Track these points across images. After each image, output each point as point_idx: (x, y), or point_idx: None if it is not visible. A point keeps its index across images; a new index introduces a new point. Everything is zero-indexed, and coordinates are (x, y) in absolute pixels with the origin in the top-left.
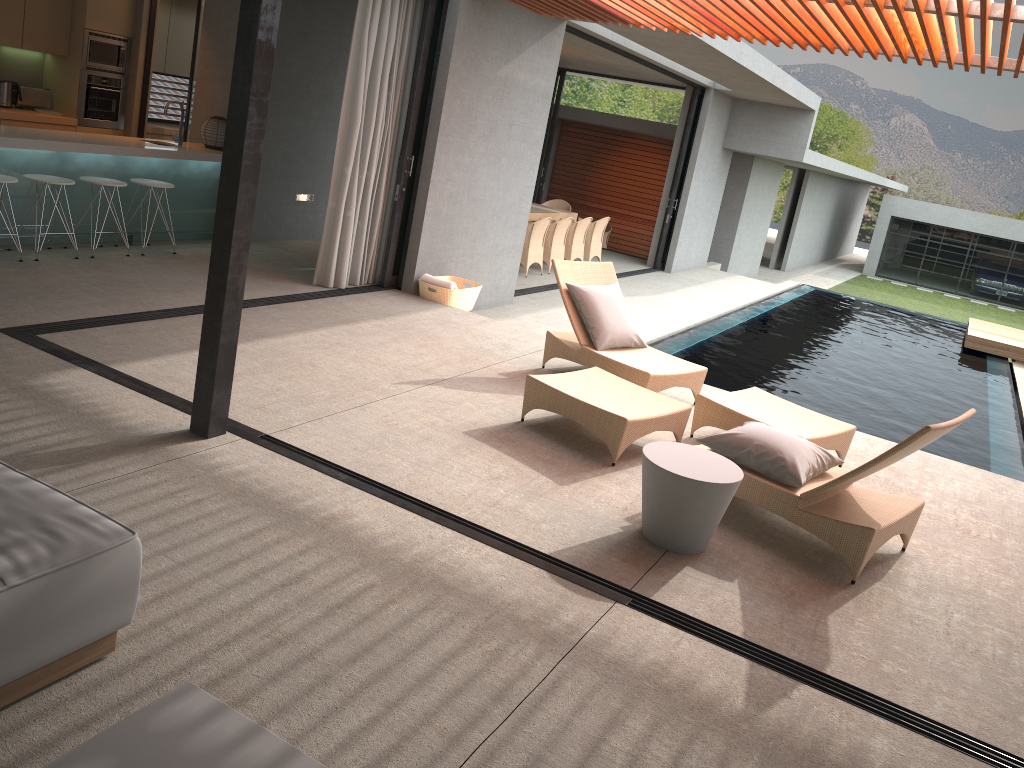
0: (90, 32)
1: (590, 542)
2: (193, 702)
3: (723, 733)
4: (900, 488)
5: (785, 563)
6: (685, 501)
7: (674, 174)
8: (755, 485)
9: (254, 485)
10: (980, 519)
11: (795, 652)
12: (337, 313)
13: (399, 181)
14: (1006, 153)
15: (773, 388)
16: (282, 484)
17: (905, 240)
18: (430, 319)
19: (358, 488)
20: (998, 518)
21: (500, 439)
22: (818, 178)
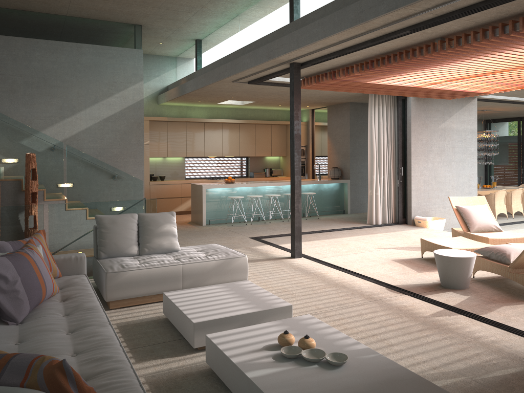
0: None
1: (413, 284)
2: (246, 282)
3: (411, 318)
4: None
5: (503, 294)
6: (446, 265)
7: None
8: (494, 265)
9: (301, 267)
10: None
11: (471, 311)
12: (370, 231)
13: (398, 178)
14: None
15: None
16: (310, 267)
17: None
18: (412, 232)
19: (335, 269)
20: None
21: (405, 261)
22: None
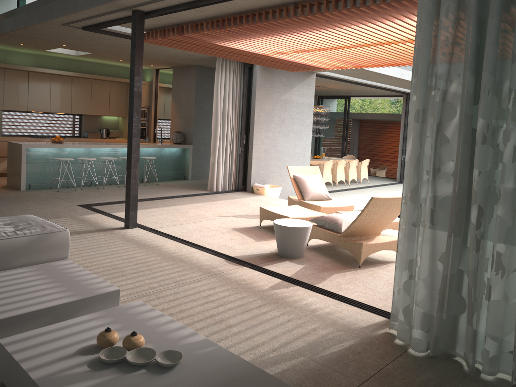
0: None
1: (252, 254)
2: (65, 262)
3: (250, 293)
4: None
5: (334, 262)
6: (285, 235)
7: (403, 136)
8: (327, 234)
9: (136, 239)
10: None
11: (307, 281)
12: (210, 198)
13: (240, 146)
14: None
15: None
16: (146, 239)
17: None
18: (251, 199)
19: (173, 240)
20: None
21: (244, 230)
22: None
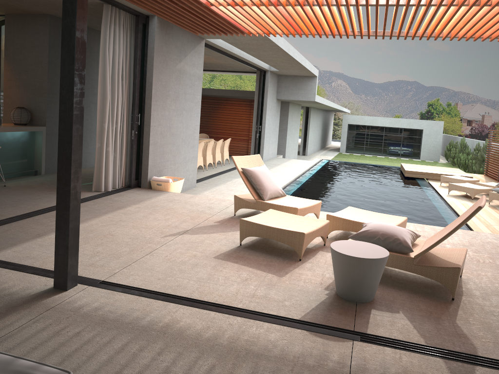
0: None
1: (316, 307)
2: None
3: None
4: None
5: (415, 296)
6: (364, 272)
7: (257, 114)
8: None
9: (109, 314)
10: (478, 253)
11: (457, 347)
12: (112, 204)
13: (133, 128)
14: (382, 92)
15: (339, 208)
16: (126, 310)
17: (356, 134)
18: (164, 200)
19: (173, 303)
20: (485, 251)
21: (235, 257)
22: (314, 110)
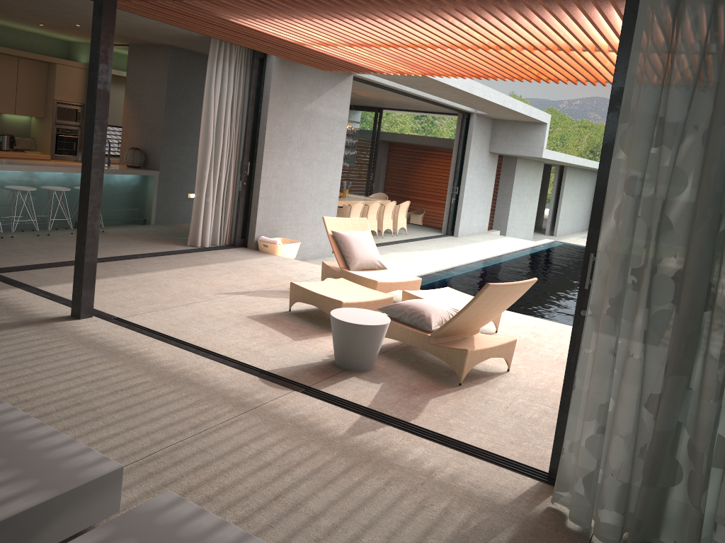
0: (57, 102)
1: (297, 366)
2: None
3: (322, 444)
4: (532, 342)
5: (421, 376)
6: (351, 337)
7: (455, 171)
8: (407, 332)
9: (98, 339)
10: None
11: (396, 414)
12: (197, 260)
13: (241, 178)
14: None
15: None
16: (116, 339)
17: None
18: (258, 262)
19: (162, 341)
20: None
21: (269, 319)
22: (575, 171)
